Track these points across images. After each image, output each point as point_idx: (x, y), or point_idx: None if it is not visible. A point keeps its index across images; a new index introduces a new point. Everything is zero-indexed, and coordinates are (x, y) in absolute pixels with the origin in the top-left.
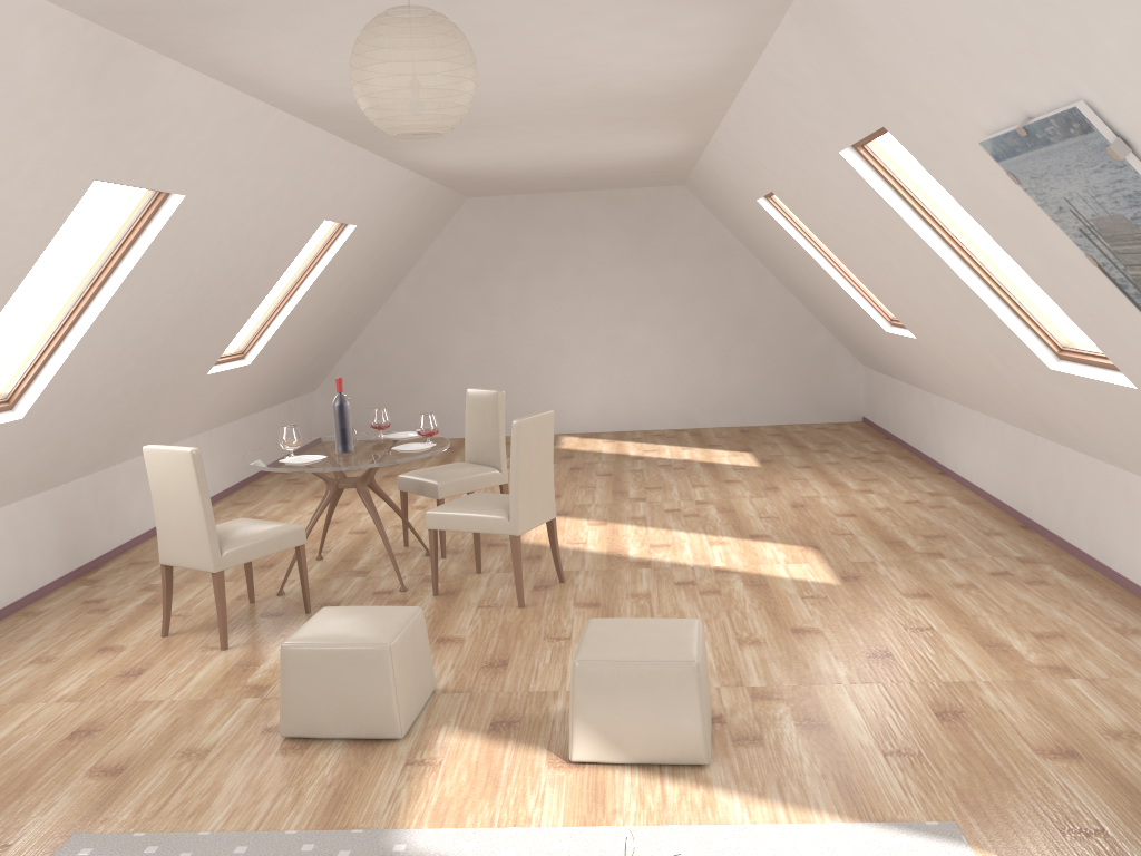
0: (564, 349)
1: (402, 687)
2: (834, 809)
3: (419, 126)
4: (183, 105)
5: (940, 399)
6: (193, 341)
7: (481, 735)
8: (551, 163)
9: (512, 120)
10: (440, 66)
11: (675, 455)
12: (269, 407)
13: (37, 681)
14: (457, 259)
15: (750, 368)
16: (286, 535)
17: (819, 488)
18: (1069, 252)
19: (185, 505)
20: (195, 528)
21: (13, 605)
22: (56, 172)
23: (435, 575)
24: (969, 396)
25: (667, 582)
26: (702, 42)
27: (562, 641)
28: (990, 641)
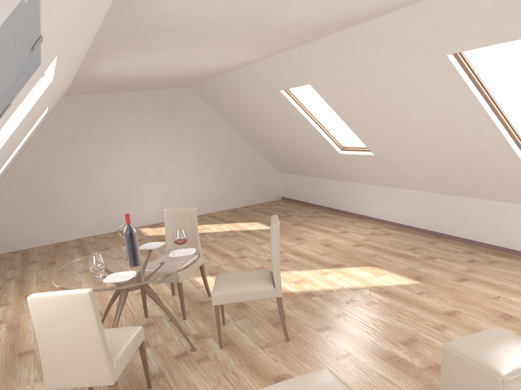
0: (132, 180)
1: None
2: None
3: None
4: None
5: (354, 183)
6: None
7: None
8: (162, 71)
9: (216, 37)
10: None
11: (220, 229)
12: None
13: None
14: (61, 133)
15: (230, 179)
16: (137, 336)
17: (321, 234)
18: None
19: (79, 337)
20: (90, 354)
21: None
22: (59, 41)
23: (220, 335)
24: (392, 180)
25: (340, 302)
26: None
27: (349, 357)
28: None
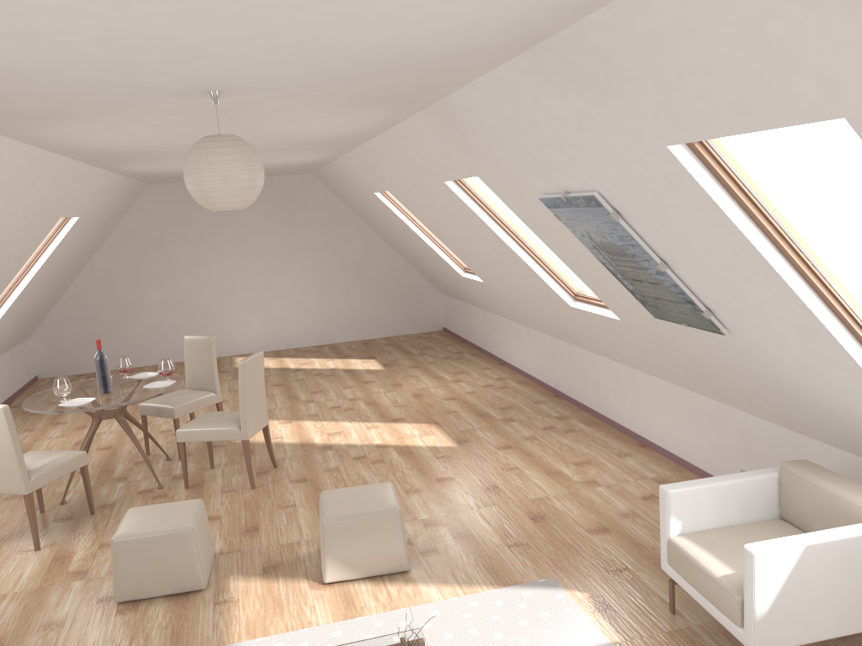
0: (231, 293)
1: (202, 554)
2: (488, 582)
3: (233, 207)
4: None
5: (497, 316)
6: None
7: (259, 577)
8: None
9: None
10: (248, 173)
11: (324, 365)
12: None
13: None
14: (143, 230)
15: (366, 299)
16: (74, 459)
17: (427, 381)
18: (585, 252)
19: None
20: (7, 464)
21: None
22: None
23: (185, 474)
24: (517, 316)
25: (348, 458)
26: (364, 121)
27: (290, 508)
28: (551, 471)
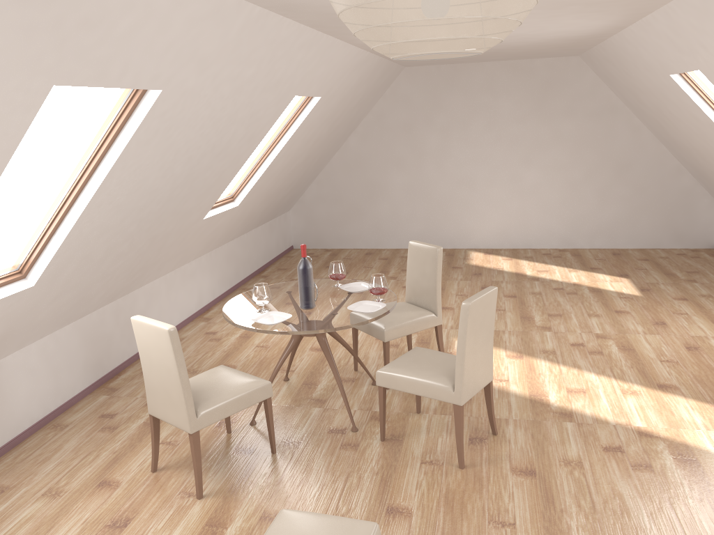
0: (474, 185)
1: None
2: None
3: (446, 42)
4: (144, 1)
5: None
6: (187, 200)
7: None
8: None
9: None
10: None
11: (565, 277)
12: (255, 228)
13: (41, 524)
14: (395, 114)
15: (623, 203)
16: (255, 392)
17: (704, 327)
18: None
19: (165, 373)
20: (174, 394)
21: (46, 418)
22: None
23: (382, 424)
24: None
25: (595, 445)
26: None
27: (507, 528)
28: None
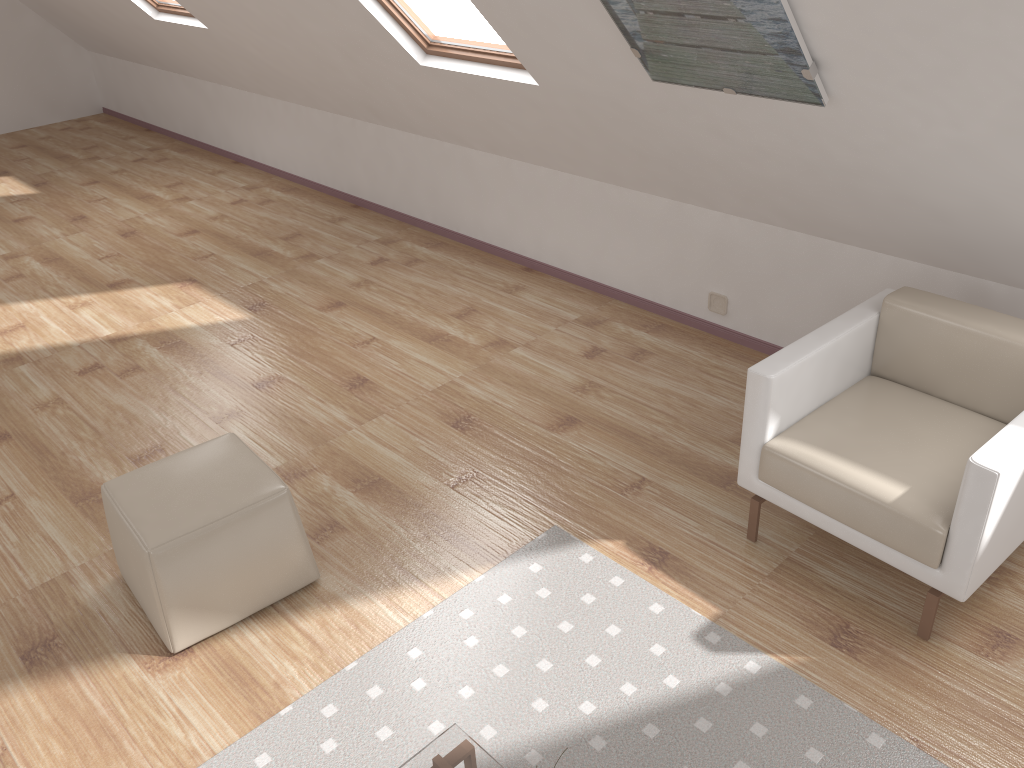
0: None
1: None
2: (463, 564)
3: None
4: None
5: (217, 86)
6: None
7: (24, 679)
8: None
9: None
10: None
11: None
12: None
13: None
14: None
15: None
16: None
17: (132, 207)
18: None
19: None
20: None
21: None
22: None
23: None
24: (268, 84)
25: (68, 375)
26: None
27: (7, 503)
28: (429, 335)
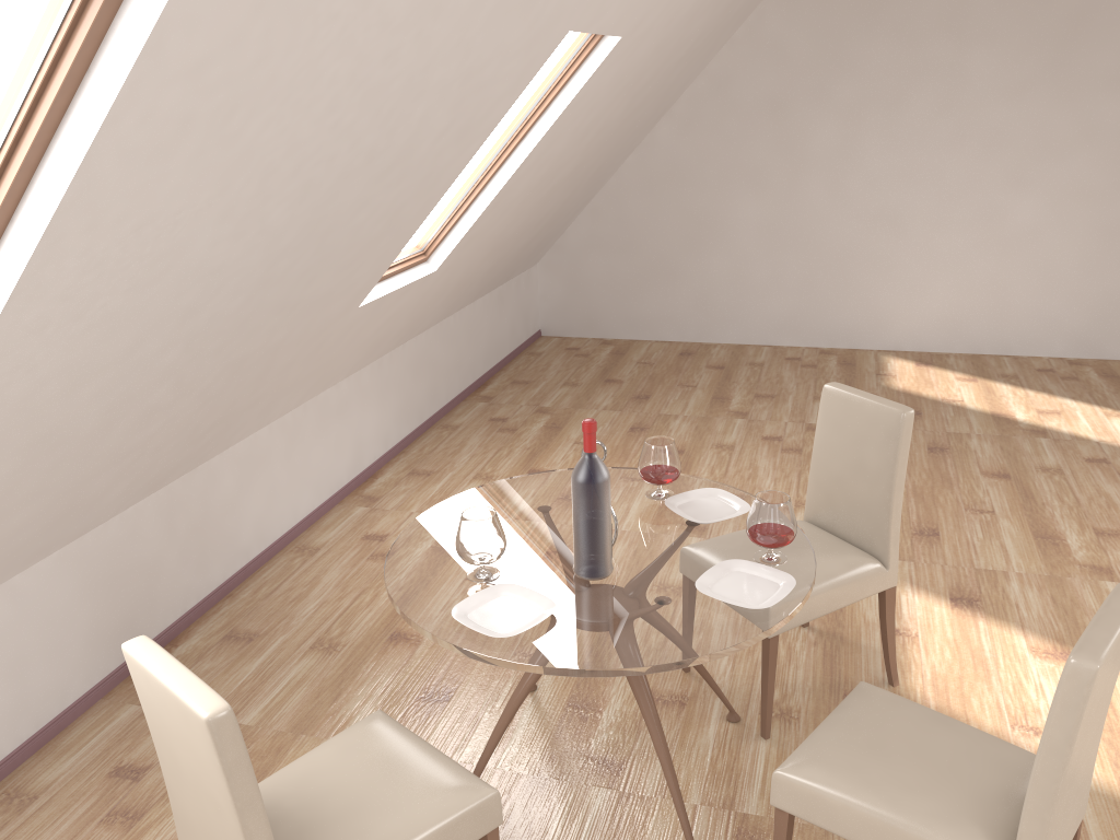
0: (903, 226)
1: None
2: None
3: None
4: None
5: None
6: (315, 278)
7: None
8: None
9: None
10: None
11: (1102, 431)
12: (470, 302)
13: None
14: (752, 80)
15: None
16: (457, 825)
17: None
18: None
19: (211, 809)
20: None
21: None
22: None
23: None
24: None
25: None
26: None
27: None
28: None
